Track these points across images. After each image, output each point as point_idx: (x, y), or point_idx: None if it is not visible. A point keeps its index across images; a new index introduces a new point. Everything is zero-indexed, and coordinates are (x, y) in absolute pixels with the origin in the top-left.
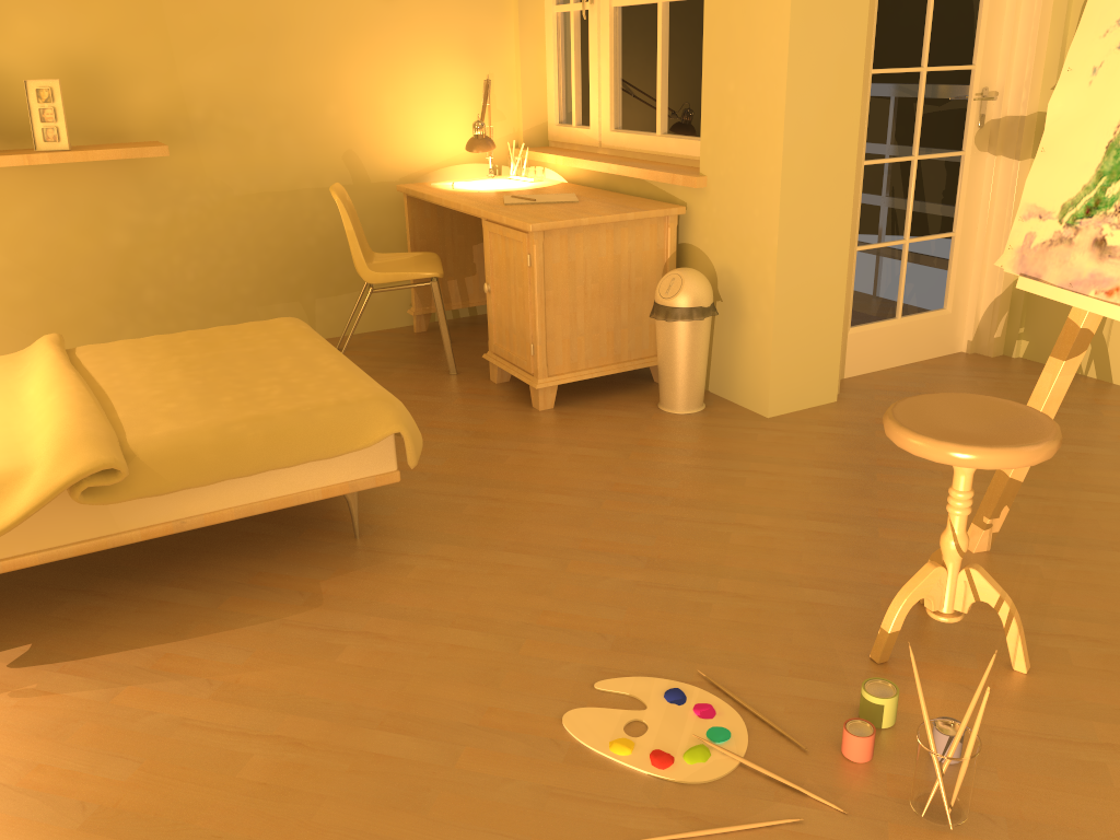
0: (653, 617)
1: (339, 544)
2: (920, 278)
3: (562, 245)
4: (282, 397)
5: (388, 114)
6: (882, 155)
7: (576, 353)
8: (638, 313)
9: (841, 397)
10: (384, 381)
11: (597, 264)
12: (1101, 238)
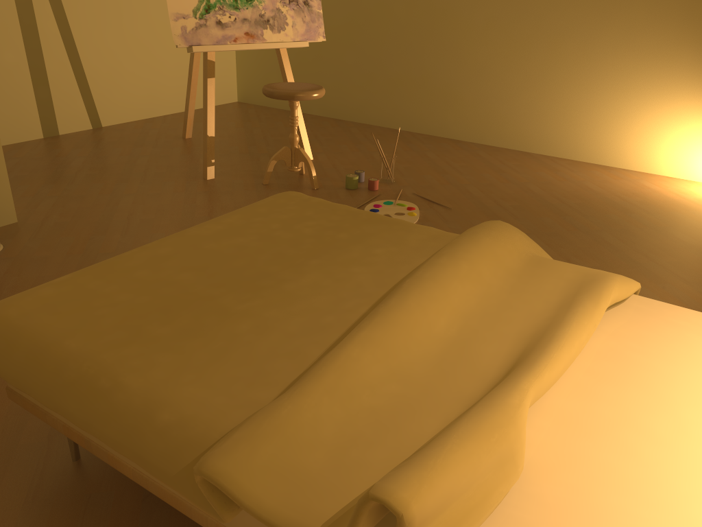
0: None
1: None
2: None
3: None
4: (321, 217)
5: None
6: None
7: None
8: None
9: None
10: None
11: None
12: (219, 21)
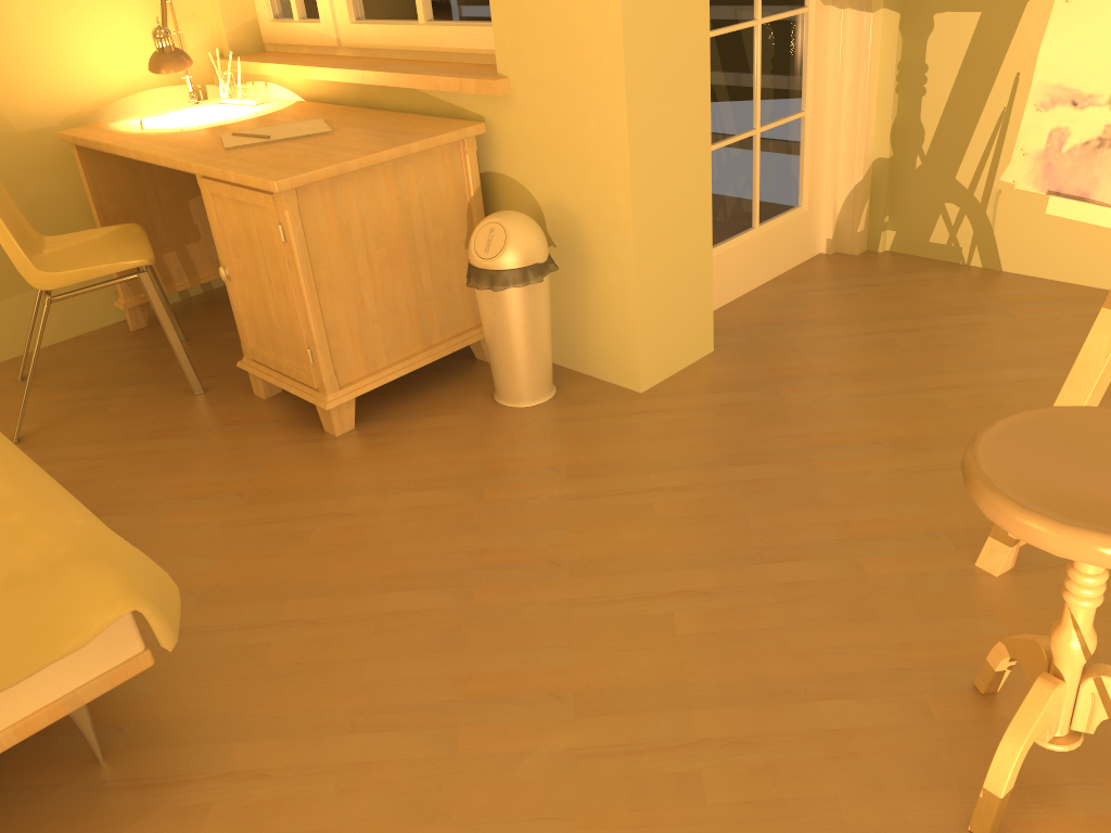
0: (624, 826)
1: (71, 783)
2: (774, 174)
3: (326, 203)
4: None
5: (21, 29)
6: (723, 23)
7: (373, 348)
8: (444, 277)
9: (717, 343)
10: (99, 423)
11: (380, 221)
12: None
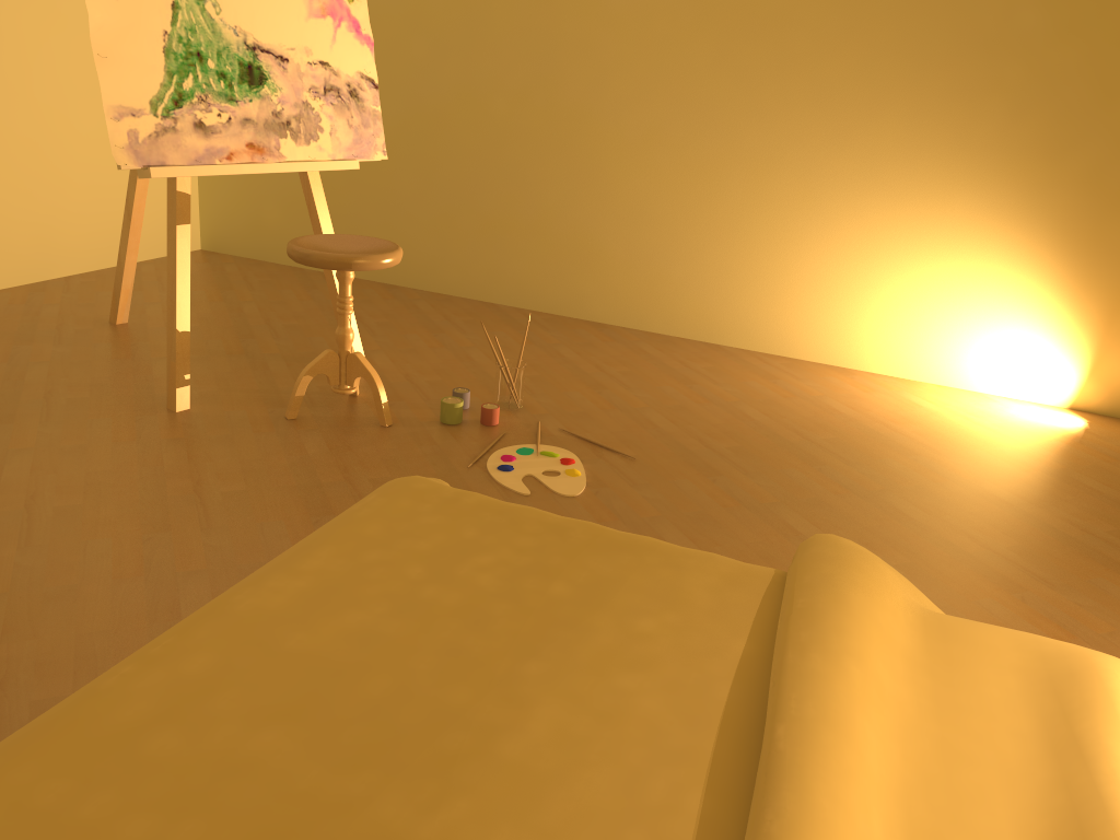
0: None
1: None
2: None
3: None
4: (499, 542)
5: None
6: None
7: None
8: None
9: None
10: None
11: None
12: (200, 122)
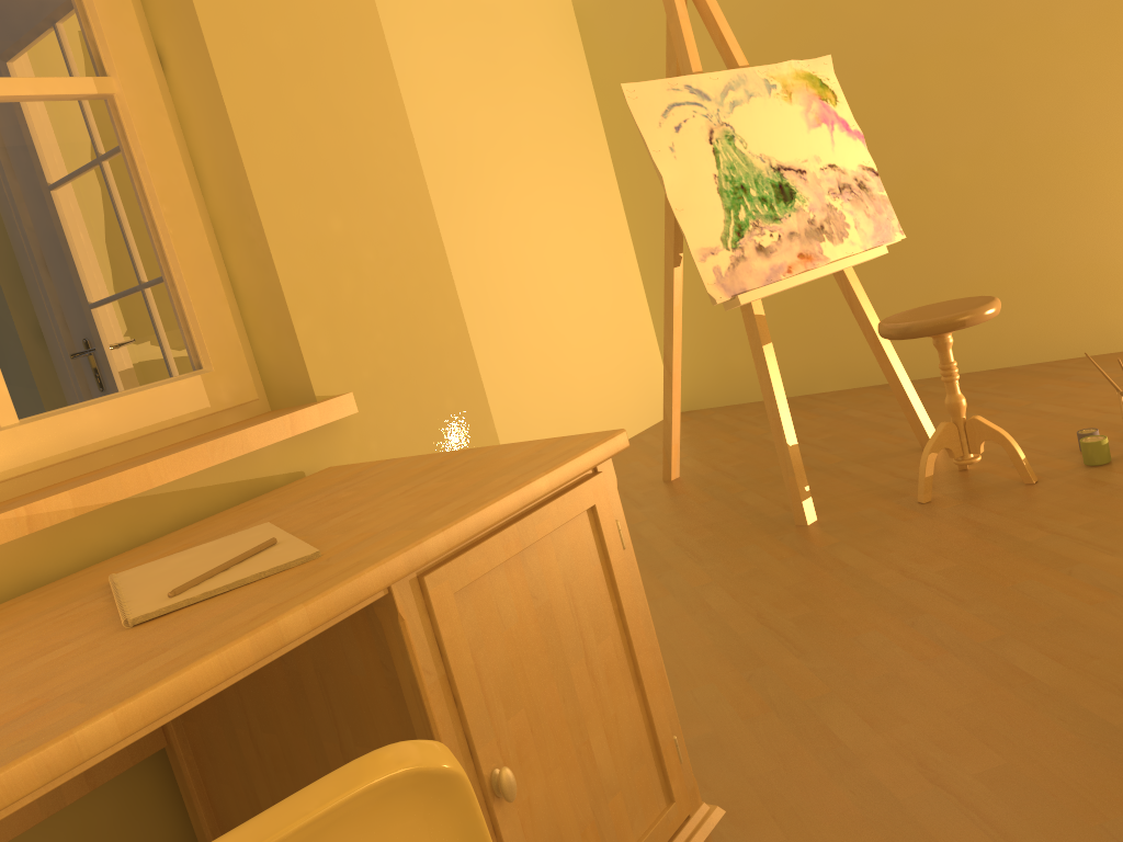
0: None
1: None
2: None
3: None
4: None
5: None
6: None
7: None
8: None
9: None
10: None
11: None
12: (759, 245)
